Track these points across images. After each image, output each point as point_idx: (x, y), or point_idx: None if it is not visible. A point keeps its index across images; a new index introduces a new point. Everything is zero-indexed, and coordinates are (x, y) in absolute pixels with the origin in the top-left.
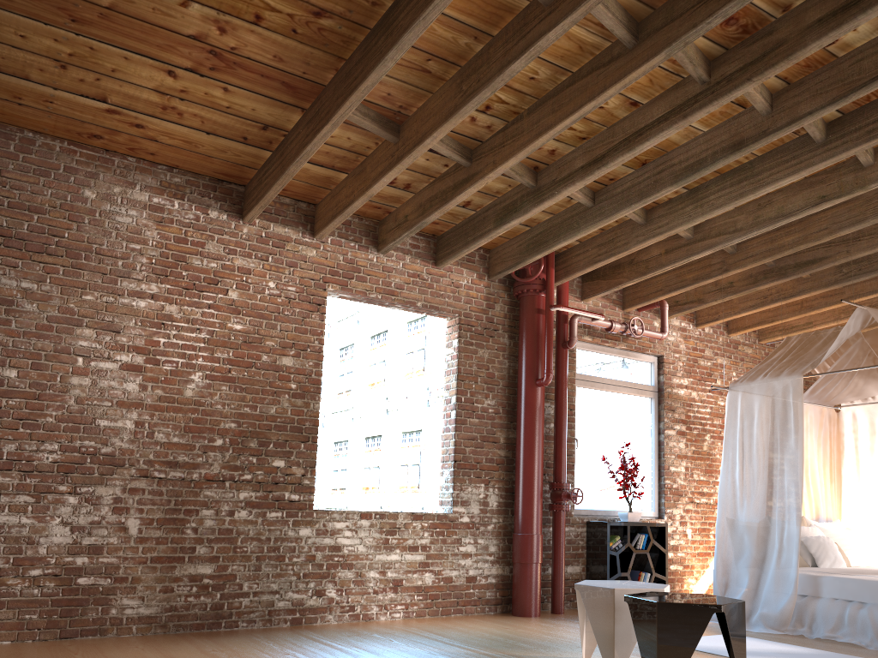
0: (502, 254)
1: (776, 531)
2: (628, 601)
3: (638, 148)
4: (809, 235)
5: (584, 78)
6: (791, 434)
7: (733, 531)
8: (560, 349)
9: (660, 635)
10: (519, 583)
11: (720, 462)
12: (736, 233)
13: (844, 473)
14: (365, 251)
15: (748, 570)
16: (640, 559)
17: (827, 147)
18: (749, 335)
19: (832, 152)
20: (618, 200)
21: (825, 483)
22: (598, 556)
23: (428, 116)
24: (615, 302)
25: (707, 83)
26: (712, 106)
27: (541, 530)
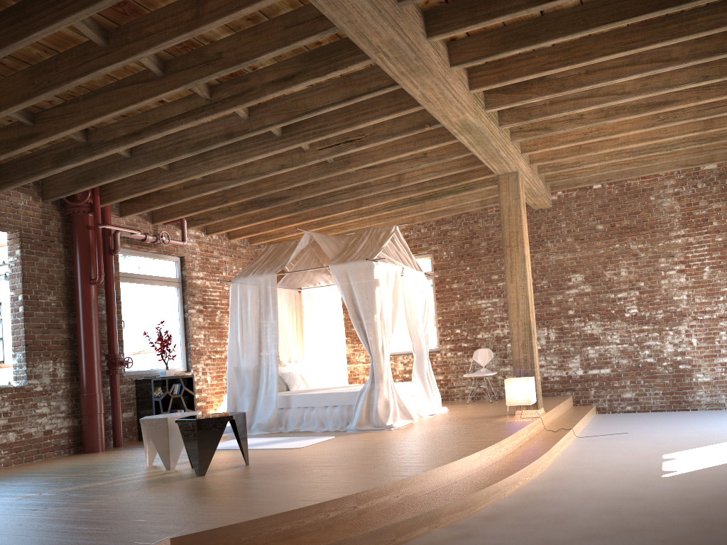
0: (54, 183)
1: (264, 371)
2: (178, 422)
3: (166, 132)
4: (277, 184)
5: (127, 86)
6: (271, 311)
7: (238, 374)
8: (107, 255)
9: (199, 437)
10: (88, 430)
11: (228, 329)
12: (232, 181)
13: (304, 331)
14: None
15: (249, 397)
16: (176, 401)
17: (283, 140)
18: (244, 240)
19: (285, 144)
20: (150, 157)
21: (294, 338)
22: (145, 403)
23: (2, 94)
24: (146, 218)
25: (210, 100)
26: (213, 116)
27: (102, 390)
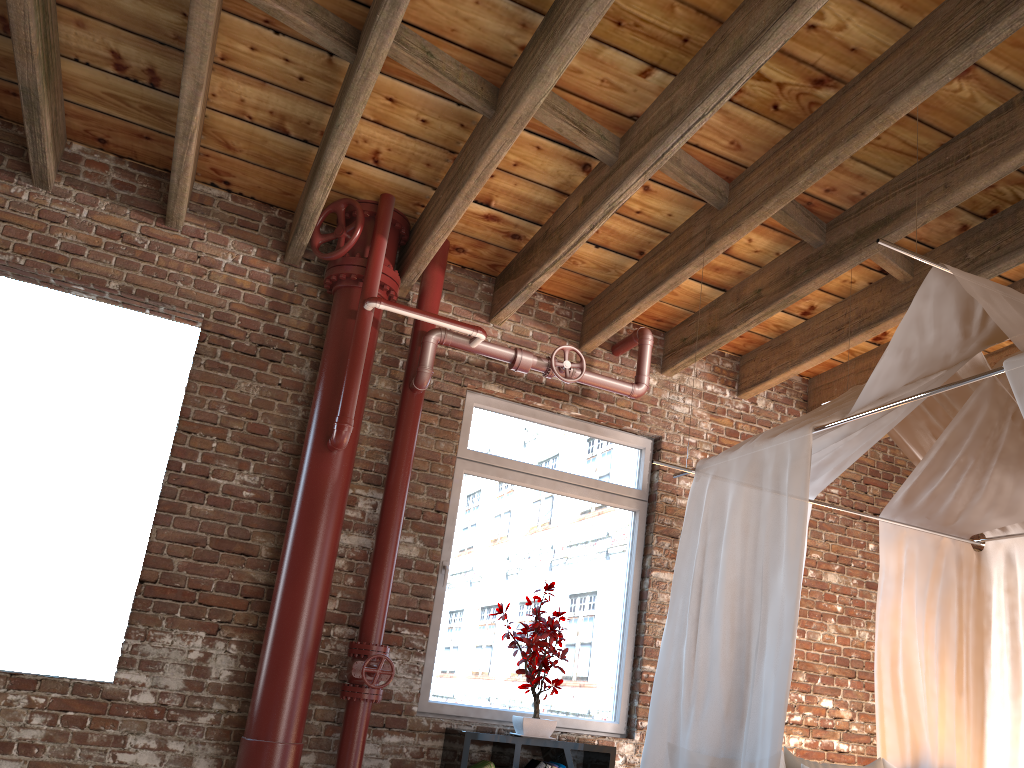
0: (297, 212)
1: None
2: None
3: None
4: (840, 131)
5: None
6: (783, 561)
7: None
8: (405, 391)
9: None
10: None
11: None
12: (672, 123)
13: (989, 676)
14: (6, 180)
15: None
16: None
17: None
18: None
19: None
20: (370, 22)
21: (942, 694)
22: None
23: None
24: (564, 334)
25: None
26: None
27: (294, 735)
